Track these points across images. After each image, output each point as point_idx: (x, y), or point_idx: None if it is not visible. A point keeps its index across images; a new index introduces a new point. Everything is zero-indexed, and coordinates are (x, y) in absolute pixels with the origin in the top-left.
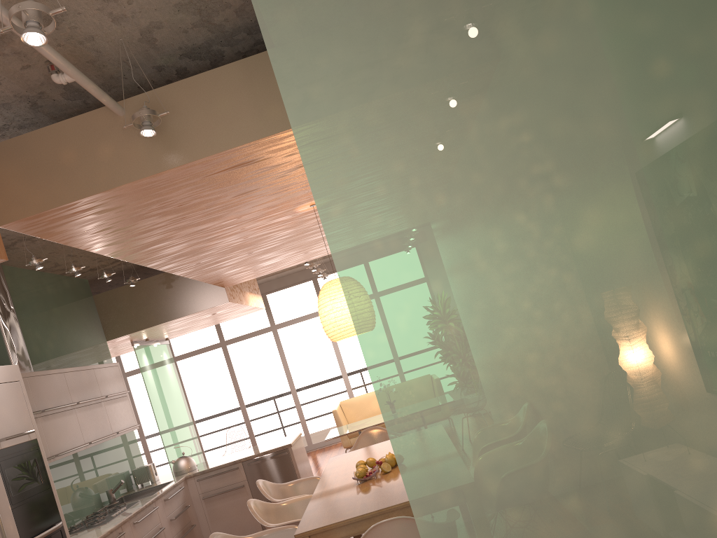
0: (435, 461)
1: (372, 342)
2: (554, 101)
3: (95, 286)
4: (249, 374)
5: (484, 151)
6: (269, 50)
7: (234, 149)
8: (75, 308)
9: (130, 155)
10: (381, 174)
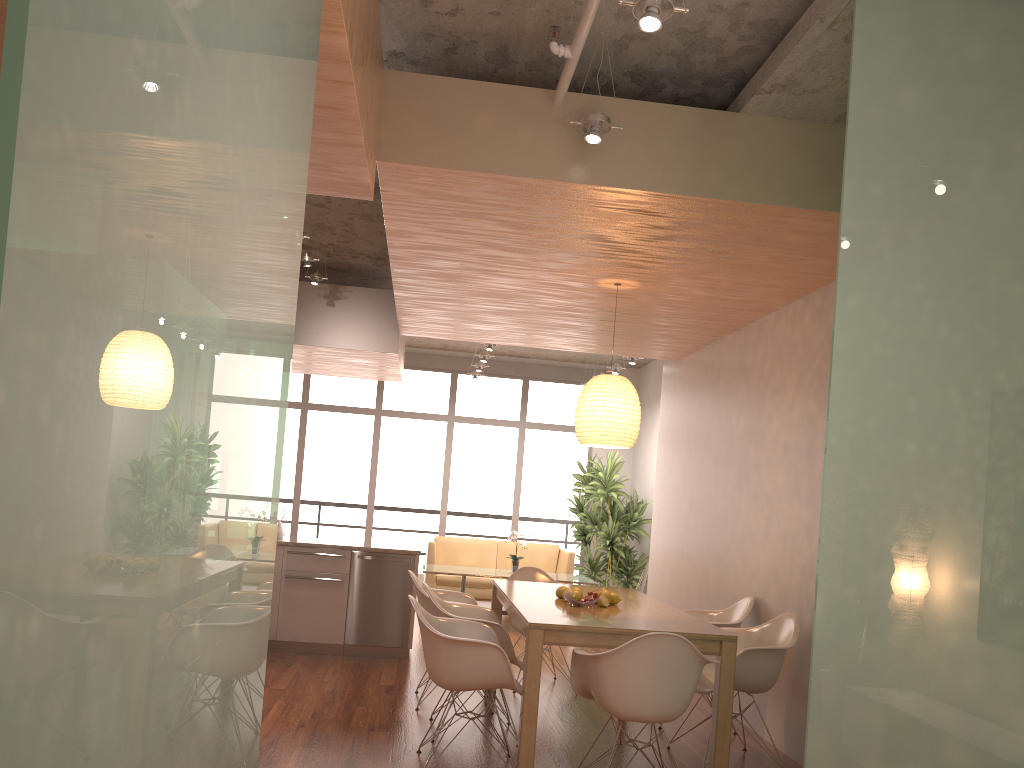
0: (853, 557)
1: (839, 429)
2: None
3: None
4: (323, 458)
5: (994, 306)
6: (849, 134)
7: (656, 194)
8: None
9: (549, 151)
10: (902, 287)
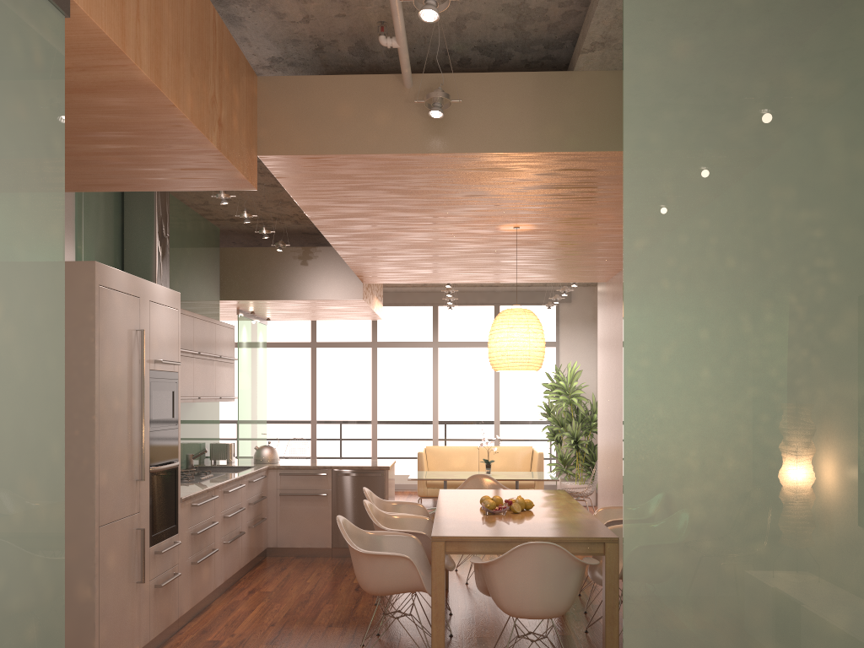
0: (656, 479)
1: (634, 363)
2: (852, 211)
3: (220, 238)
4: (332, 386)
5: (780, 234)
6: (626, 90)
7: (503, 154)
8: (204, 255)
9: (404, 128)
10: (687, 225)
